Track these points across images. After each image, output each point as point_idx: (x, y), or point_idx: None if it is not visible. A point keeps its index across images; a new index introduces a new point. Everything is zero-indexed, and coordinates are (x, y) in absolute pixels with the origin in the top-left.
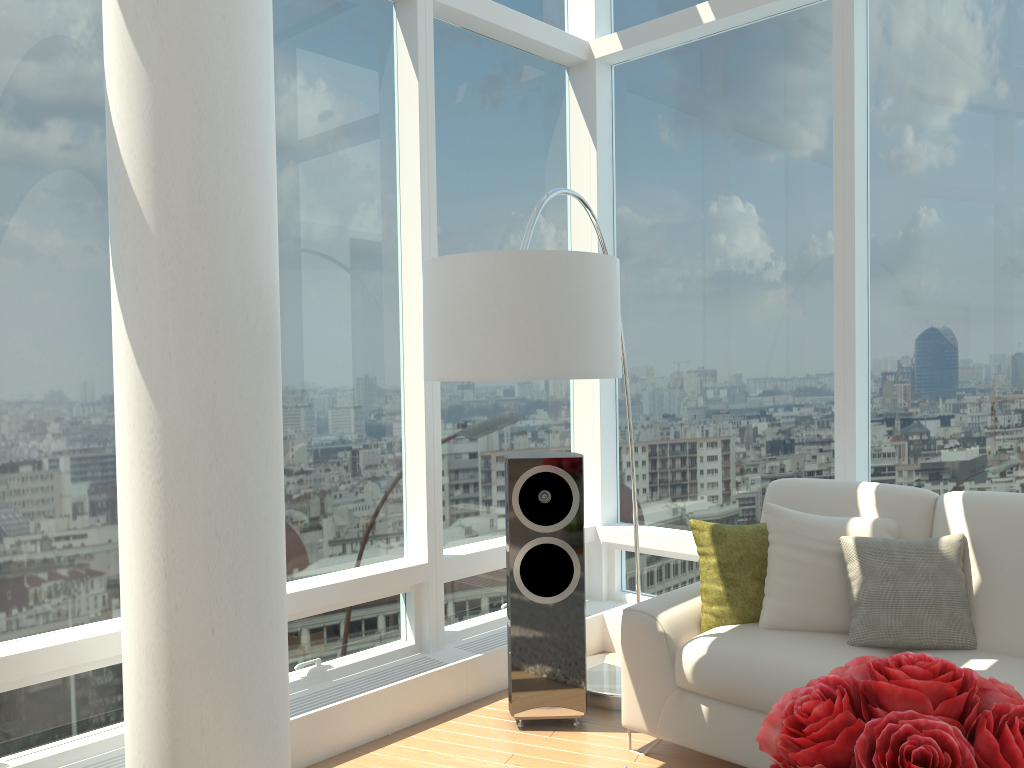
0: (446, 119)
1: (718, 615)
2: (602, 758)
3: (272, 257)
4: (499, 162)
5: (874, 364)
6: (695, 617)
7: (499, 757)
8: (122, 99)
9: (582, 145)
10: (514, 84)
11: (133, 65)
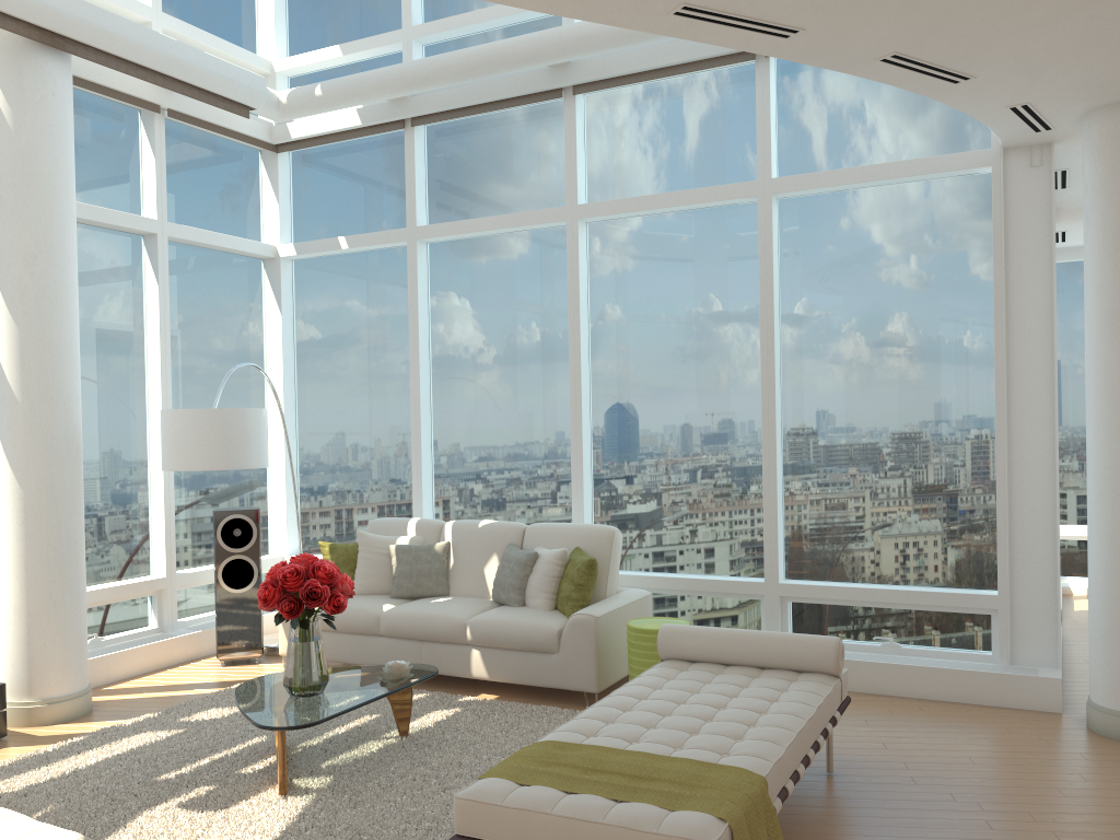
0: (177, 302)
1: None
2: (267, 672)
3: (79, 410)
4: (214, 325)
5: (435, 453)
6: None
7: (208, 676)
8: (2, 337)
9: (273, 310)
10: (224, 275)
11: (9, 321)
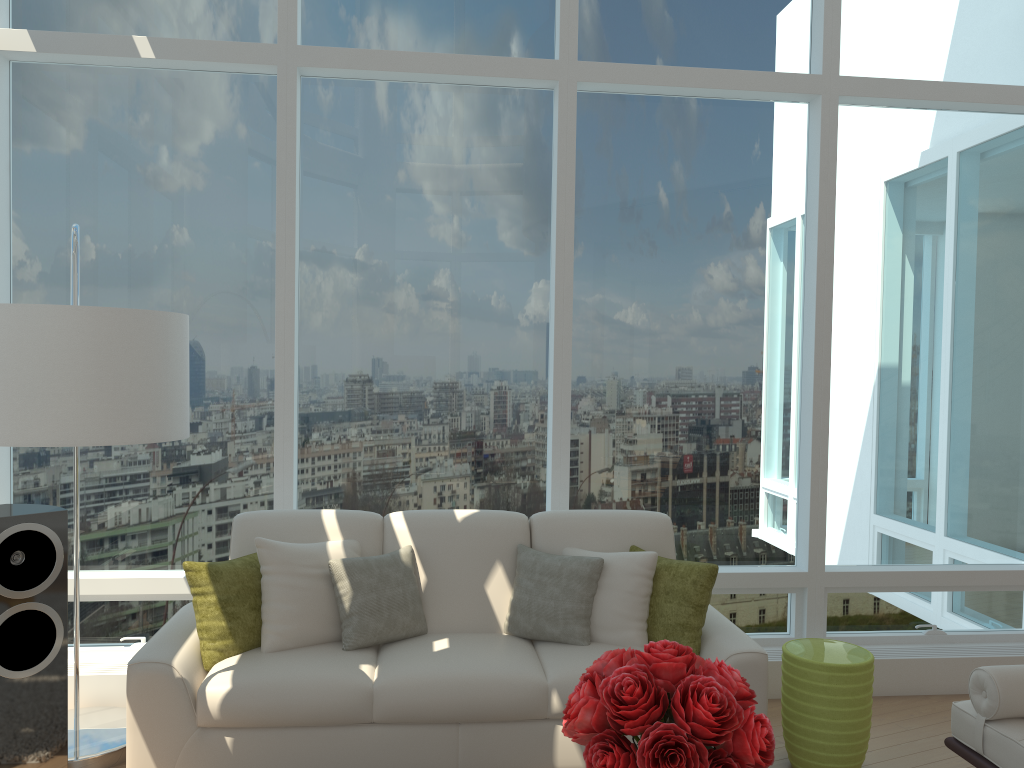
0: None
1: (222, 649)
2: None
3: None
4: None
5: (303, 404)
6: (198, 656)
7: None
8: None
9: None
10: None
11: None
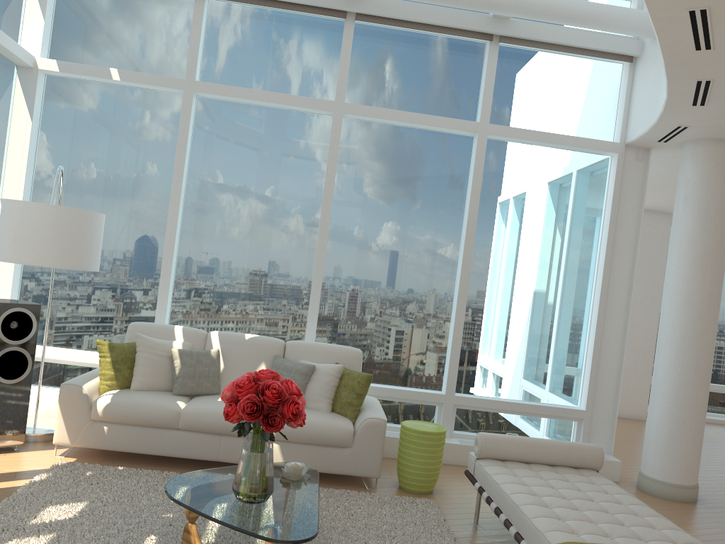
0: None
1: (110, 385)
2: (43, 460)
3: None
4: None
5: (178, 271)
6: (97, 387)
7: None
8: None
9: (22, 116)
10: None
11: None
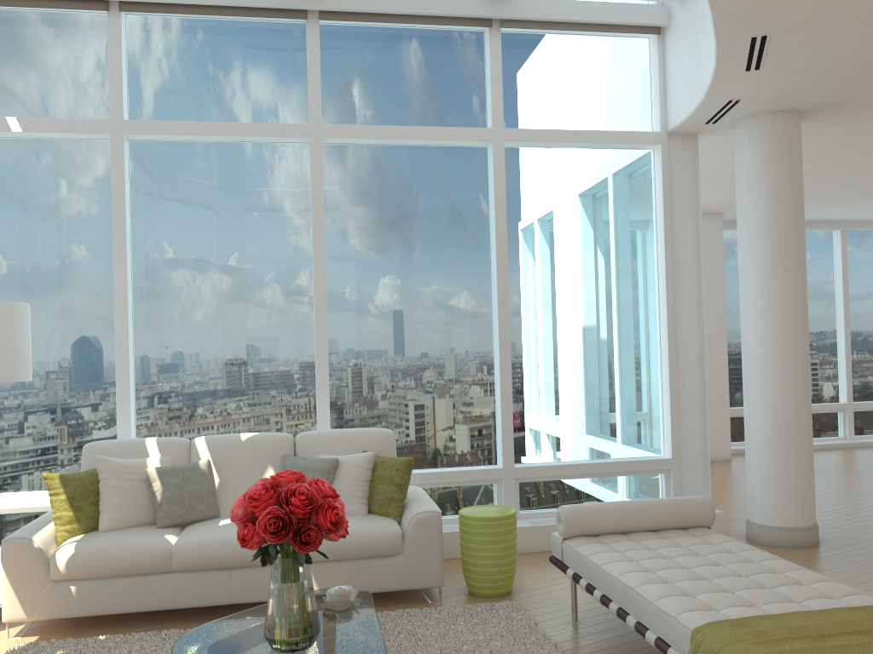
0: None
1: (70, 531)
2: None
3: None
4: None
5: (138, 367)
6: (53, 536)
7: None
8: None
9: None
10: None
11: None
